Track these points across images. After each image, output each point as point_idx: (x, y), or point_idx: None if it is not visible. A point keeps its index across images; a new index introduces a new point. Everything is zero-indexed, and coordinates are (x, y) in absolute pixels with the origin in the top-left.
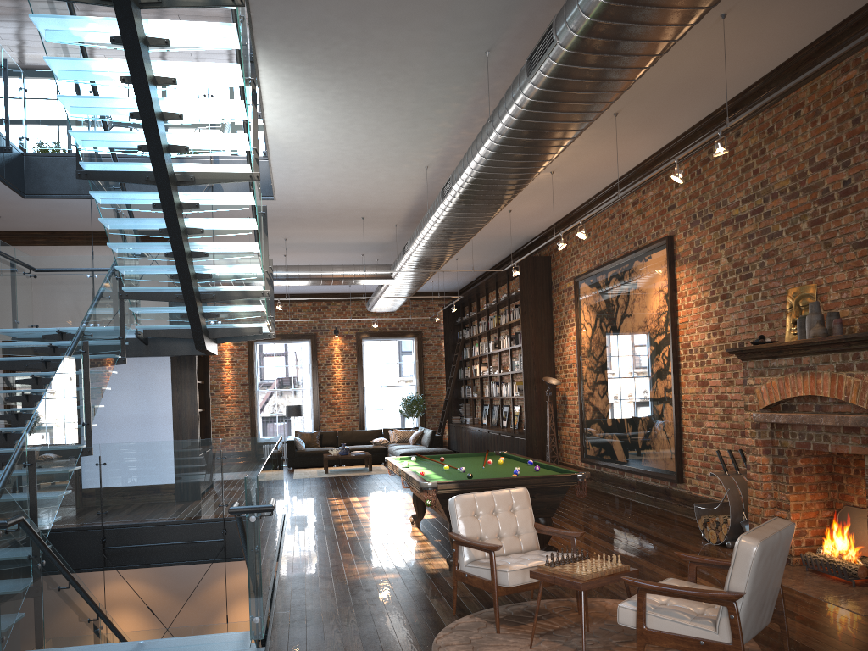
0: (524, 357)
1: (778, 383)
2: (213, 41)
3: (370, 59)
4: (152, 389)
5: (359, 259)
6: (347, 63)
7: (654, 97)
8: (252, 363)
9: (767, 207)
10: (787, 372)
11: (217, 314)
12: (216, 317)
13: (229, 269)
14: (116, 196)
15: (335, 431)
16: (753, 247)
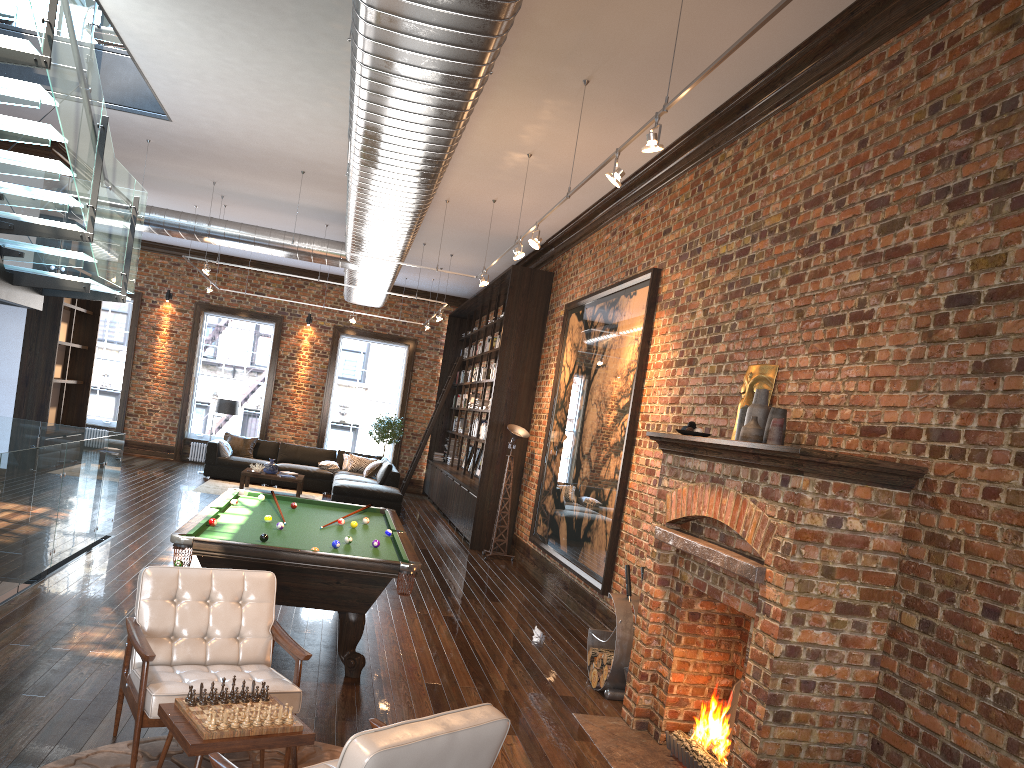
0: (495, 394)
1: (688, 492)
2: None
3: None
4: None
5: (326, 231)
6: None
7: (633, 66)
8: (195, 338)
9: (753, 249)
10: (698, 479)
11: (20, 254)
12: (19, 257)
13: (27, 192)
14: None
15: (276, 442)
16: (729, 300)
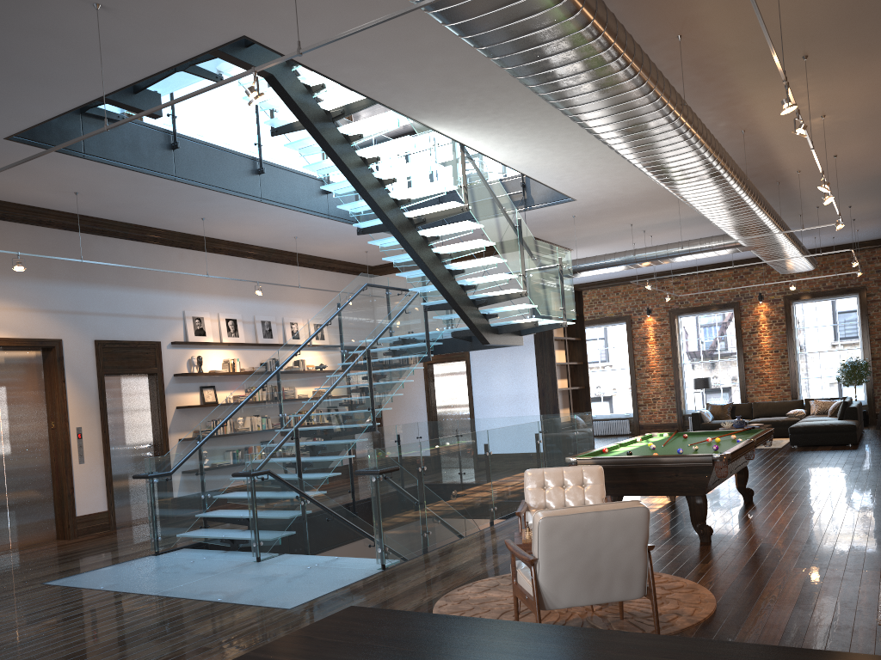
0: None
1: None
2: (386, 126)
3: (502, 100)
4: (521, 373)
5: None
6: (489, 107)
7: (828, 32)
8: (674, 337)
9: None
10: None
11: (495, 315)
12: (495, 317)
13: (485, 279)
14: (385, 241)
15: (749, 403)
16: None
